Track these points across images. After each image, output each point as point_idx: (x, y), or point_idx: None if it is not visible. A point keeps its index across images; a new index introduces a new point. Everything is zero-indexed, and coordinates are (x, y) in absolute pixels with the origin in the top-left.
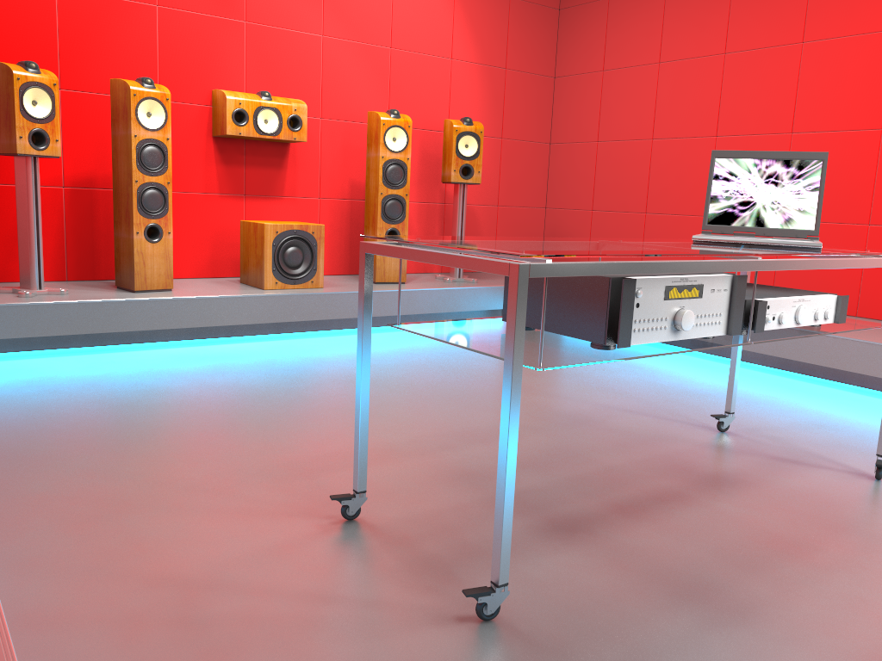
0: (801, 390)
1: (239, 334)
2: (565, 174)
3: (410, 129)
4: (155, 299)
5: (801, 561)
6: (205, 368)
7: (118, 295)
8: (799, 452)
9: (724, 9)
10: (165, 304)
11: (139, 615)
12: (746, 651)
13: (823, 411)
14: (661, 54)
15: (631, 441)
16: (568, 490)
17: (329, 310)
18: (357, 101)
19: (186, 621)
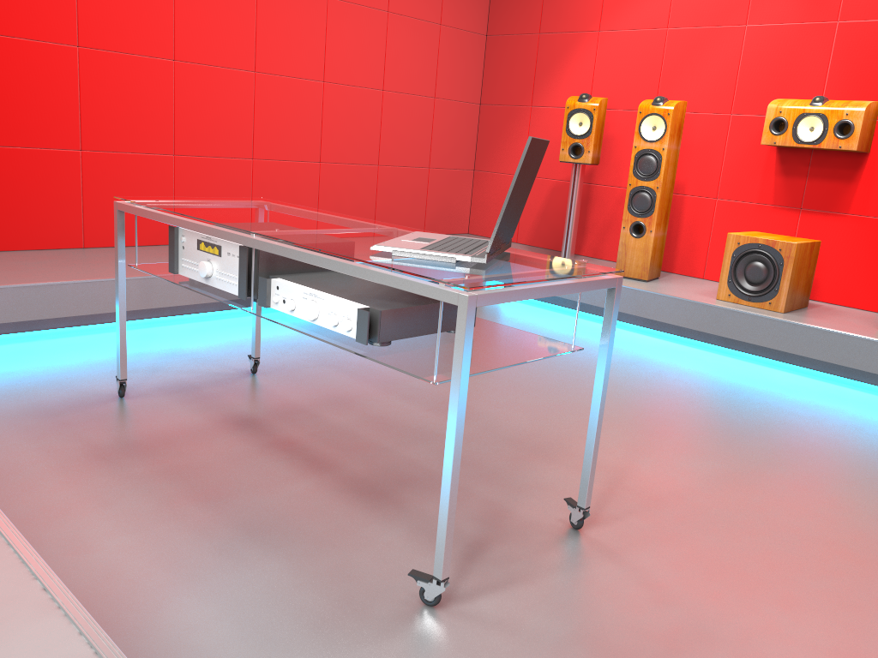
0: None
1: (688, 336)
2: None
3: None
4: None
5: (179, 495)
6: (555, 335)
7: None
8: (521, 569)
9: None
10: None
11: (147, 346)
12: (58, 451)
13: None
14: None
15: (482, 468)
16: (323, 429)
17: (755, 334)
18: None
19: (139, 352)
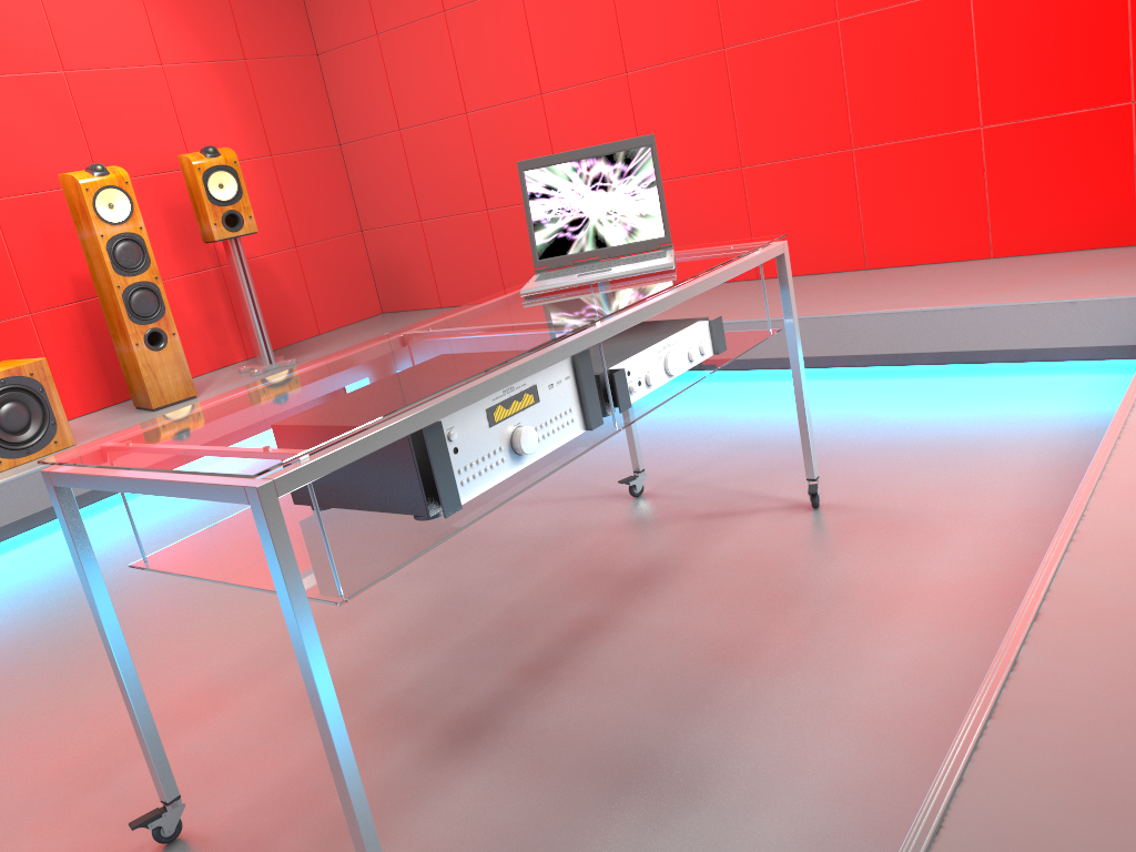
0: (719, 396)
1: None
2: (372, 181)
3: (130, 186)
4: None
5: (749, 671)
6: None
7: None
8: (728, 496)
9: None
10: None
11: None
12: (704, 847)
13: (747, 422)
14: None
15: (532, 553)
16: (462, 666)
17: None
18: (38, 160)
19: None
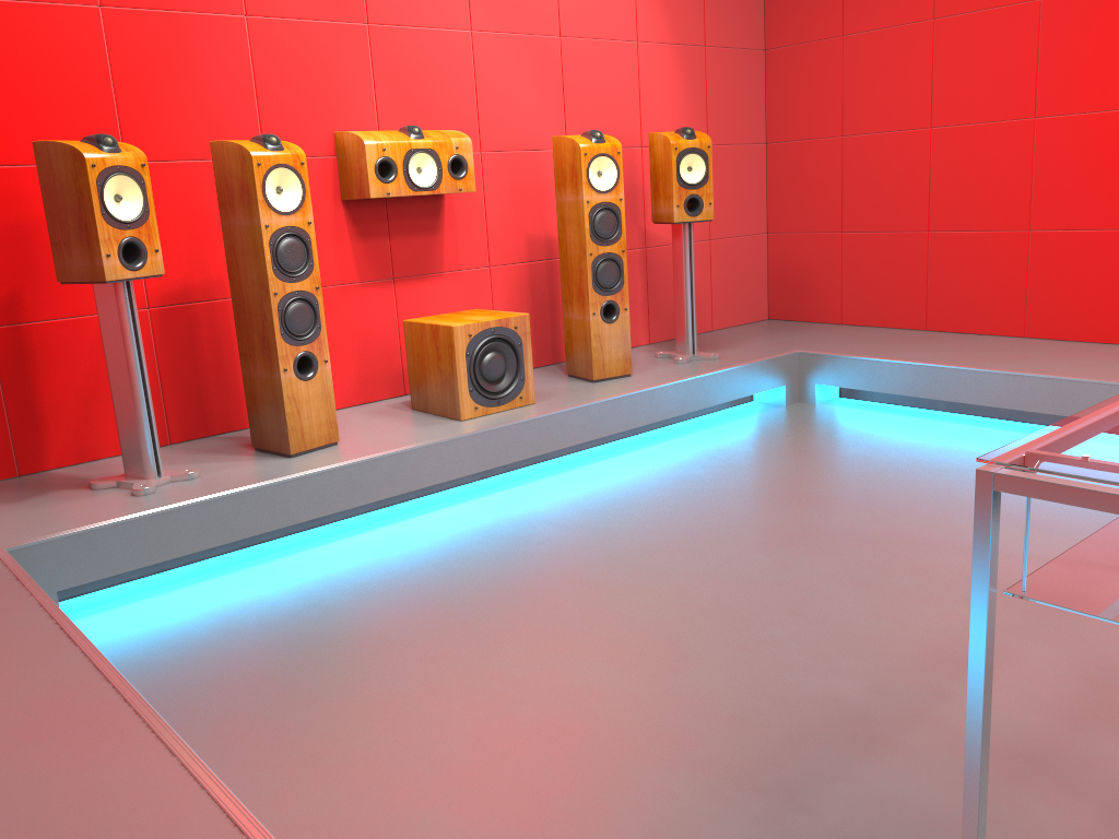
0: None
1: (435, 489)
2: (794, 184)
3: (620, 156)
4: (333, 469)
5: None
6: (442, 571)
7: (273, 468)
8: None
9: None
10: (347, 472)
11: None
12: None
13: None
14: (936, 6)
15: None
16: None
17: (555, 437)
18: (524, 120)
19: None
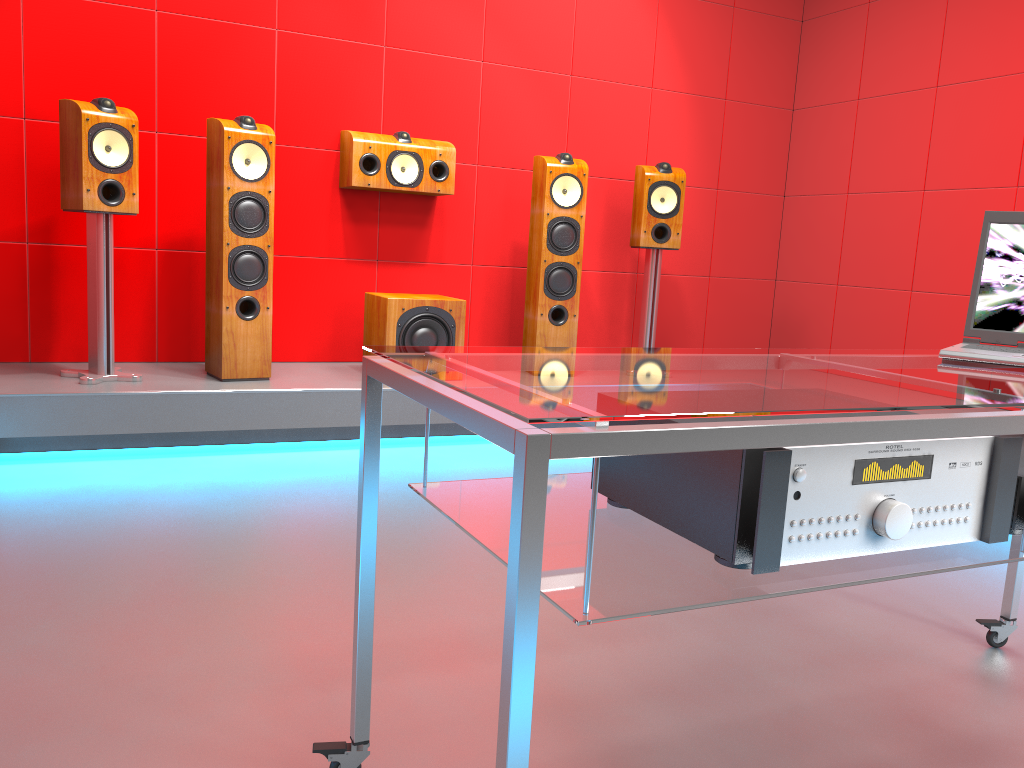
0: None
1: (352, 436)
2: (802, 236)
3: (585, 178)
4: (239, 392)
5: None
6: (282, 486)
7: (199, 385)
8: None
9: None
10: (252, 398)
11: None
12: None
13: None
14: (940, 75)
15: (840, 656)
16: (711, 750)
17: None
18: (524, 143)
19: None
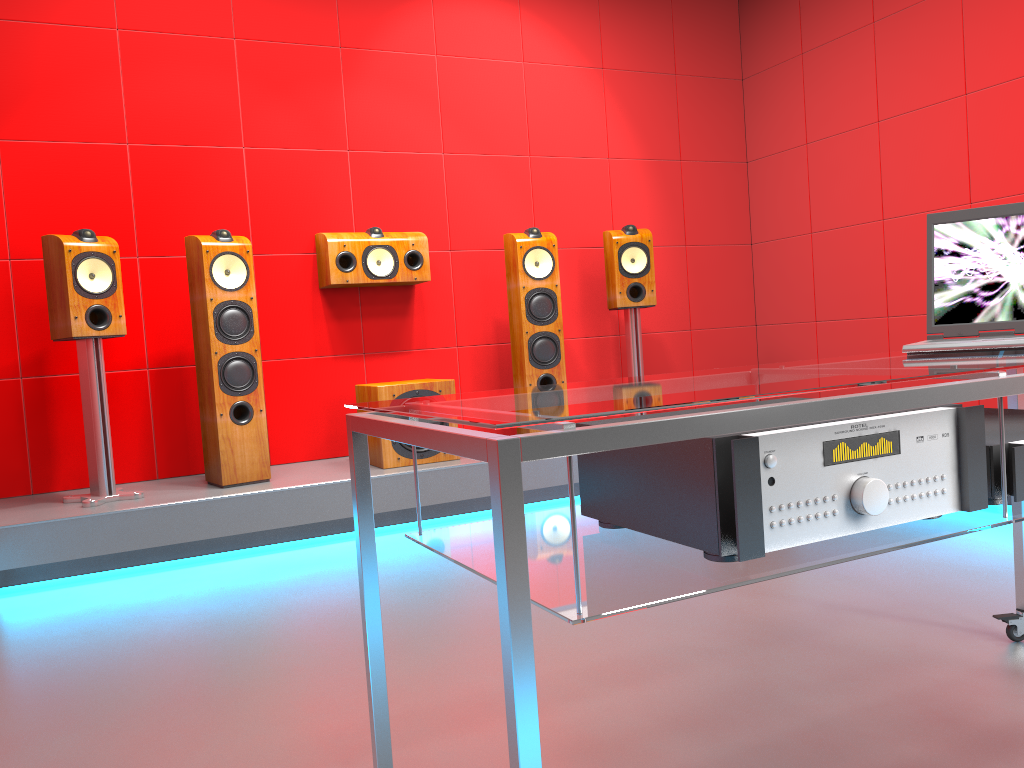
0: None
1: None
2: (775, 279)
3: (555, 249)
4: (241, 495)
5: None
6: (292, 582)
7: (200, 494)
8: None
9: (956, 39)
10: (254, 500)
11: None
12: None
13: None
14: (880, 110)
15: (863, 669)
16: None
17: (466, 487)
18: (493, 224)
19: None
